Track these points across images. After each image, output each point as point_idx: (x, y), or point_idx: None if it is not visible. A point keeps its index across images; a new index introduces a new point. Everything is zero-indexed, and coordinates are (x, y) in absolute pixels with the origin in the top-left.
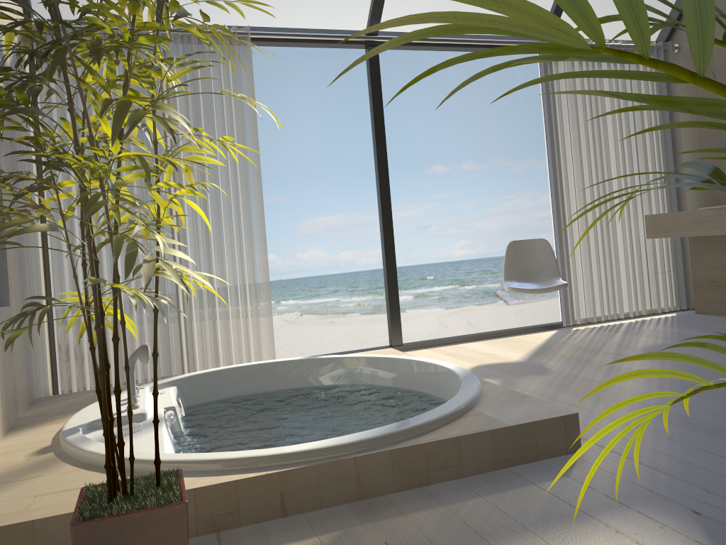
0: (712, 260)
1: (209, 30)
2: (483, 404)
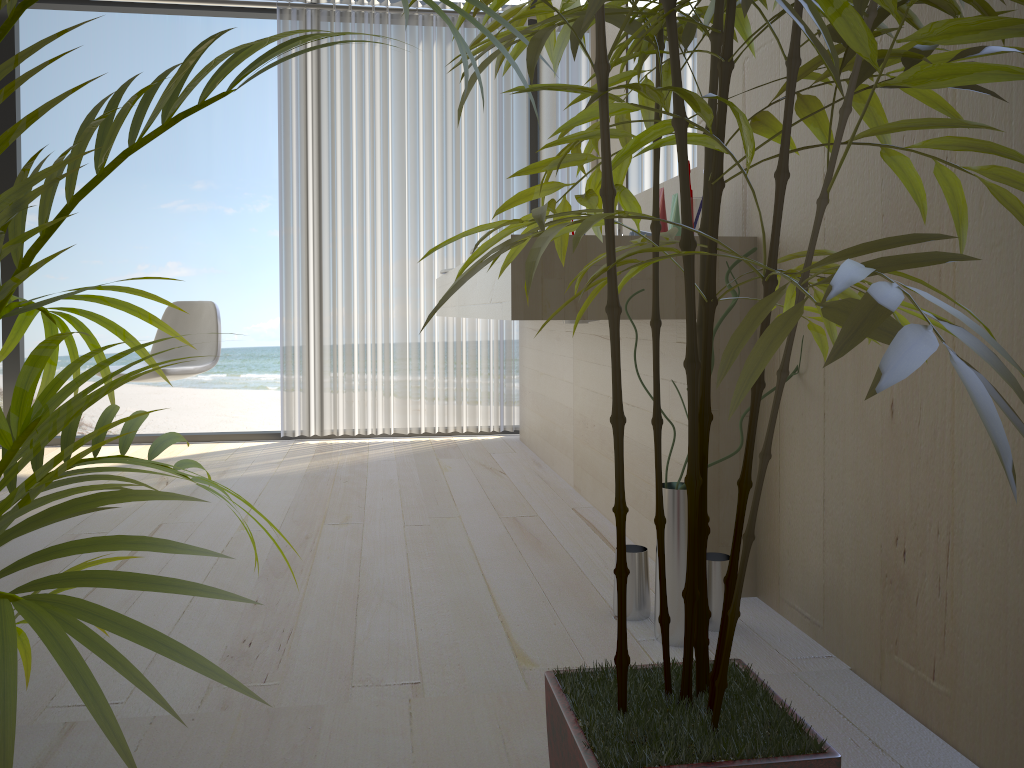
0: (526, 358)
1: None
2: None
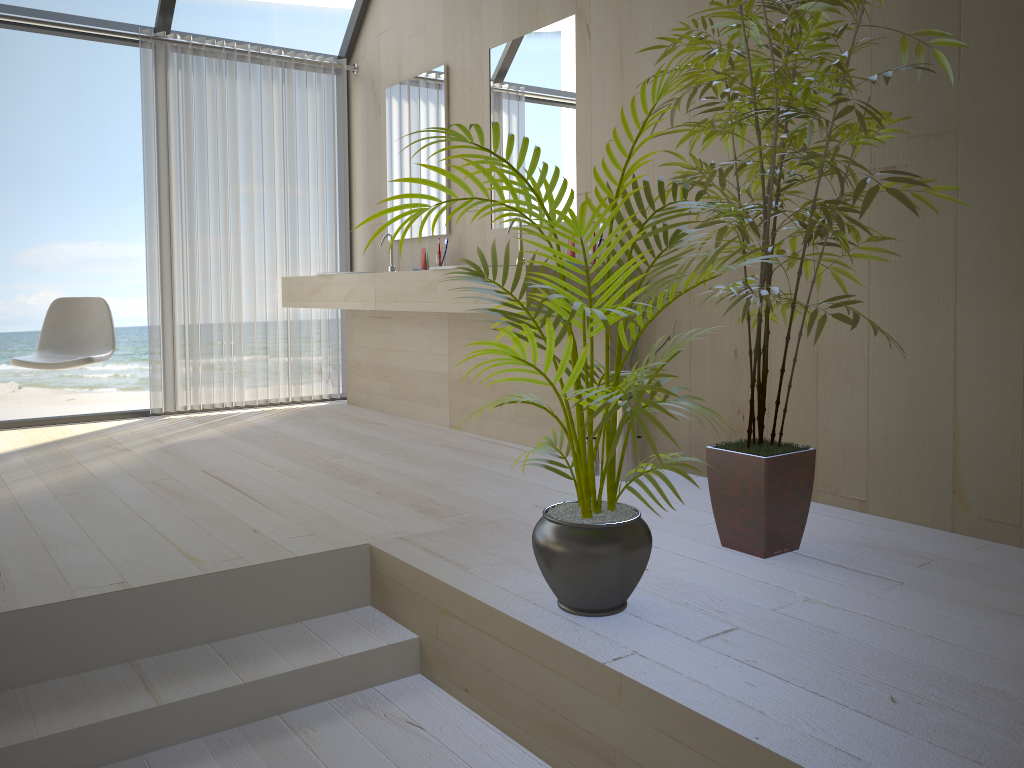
0: (360, 339)
1: None
2: None
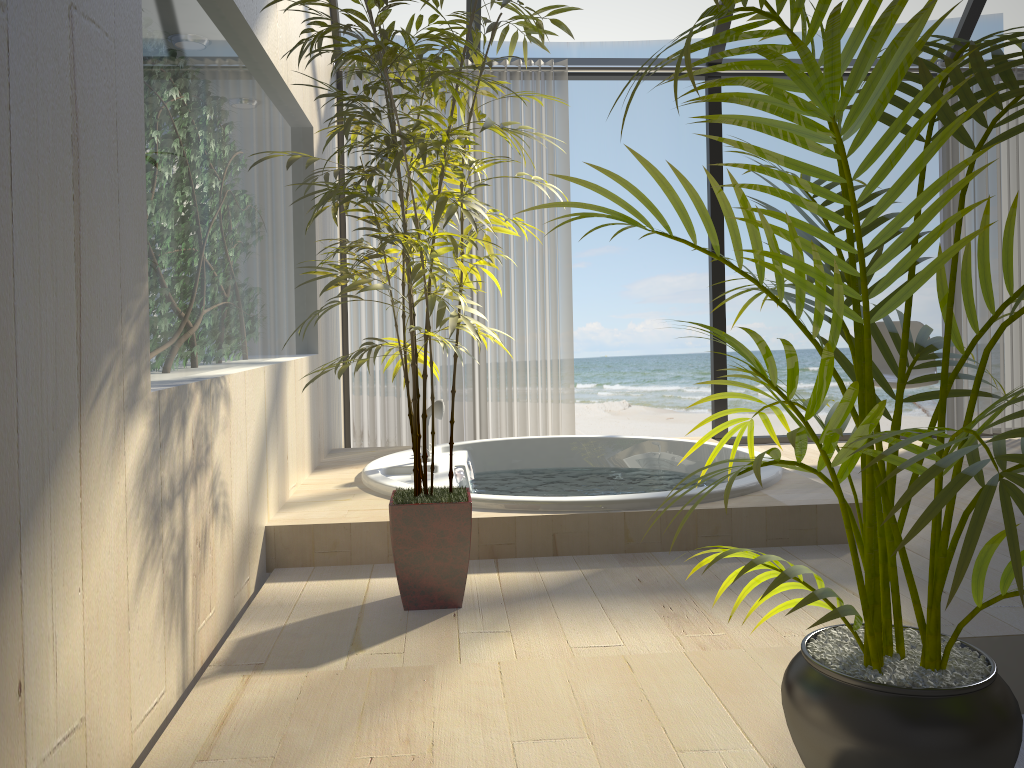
0: None
1: (522, 65)
2: (773, 489)
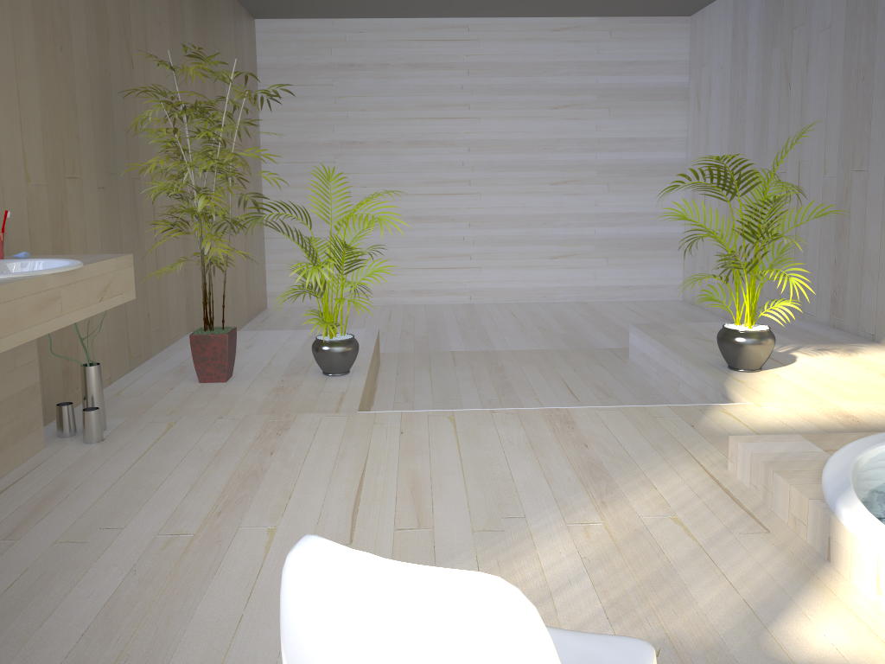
0: None
1: None
2: (821, 460)
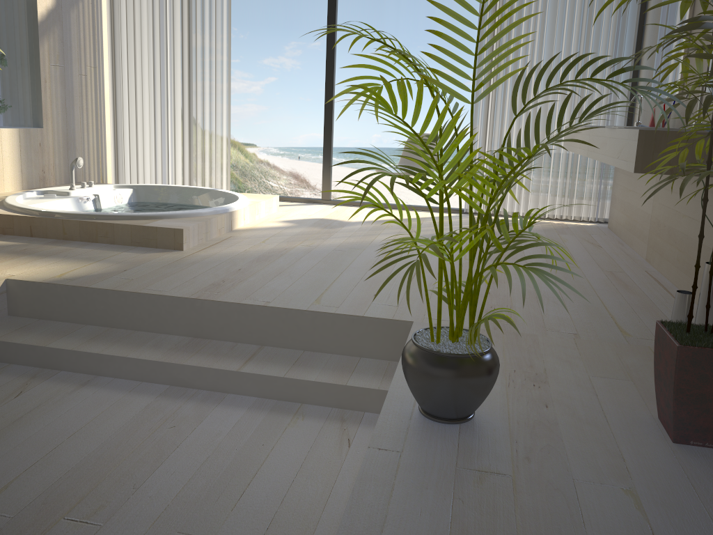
0: (618, 179)
1: None
2: (174, 219)
